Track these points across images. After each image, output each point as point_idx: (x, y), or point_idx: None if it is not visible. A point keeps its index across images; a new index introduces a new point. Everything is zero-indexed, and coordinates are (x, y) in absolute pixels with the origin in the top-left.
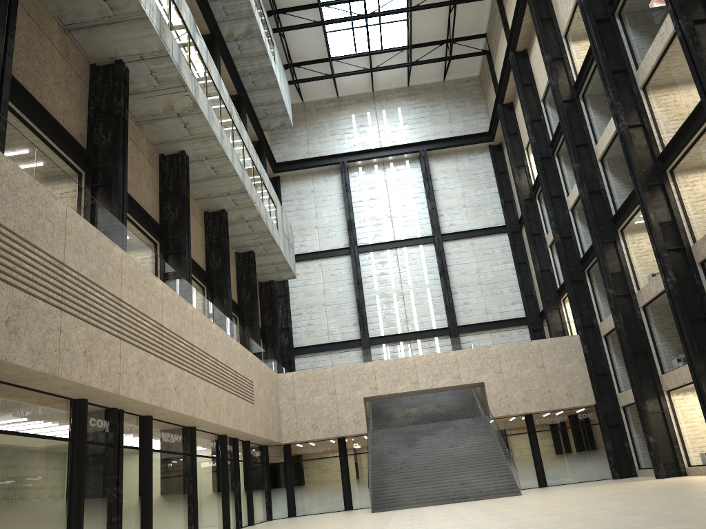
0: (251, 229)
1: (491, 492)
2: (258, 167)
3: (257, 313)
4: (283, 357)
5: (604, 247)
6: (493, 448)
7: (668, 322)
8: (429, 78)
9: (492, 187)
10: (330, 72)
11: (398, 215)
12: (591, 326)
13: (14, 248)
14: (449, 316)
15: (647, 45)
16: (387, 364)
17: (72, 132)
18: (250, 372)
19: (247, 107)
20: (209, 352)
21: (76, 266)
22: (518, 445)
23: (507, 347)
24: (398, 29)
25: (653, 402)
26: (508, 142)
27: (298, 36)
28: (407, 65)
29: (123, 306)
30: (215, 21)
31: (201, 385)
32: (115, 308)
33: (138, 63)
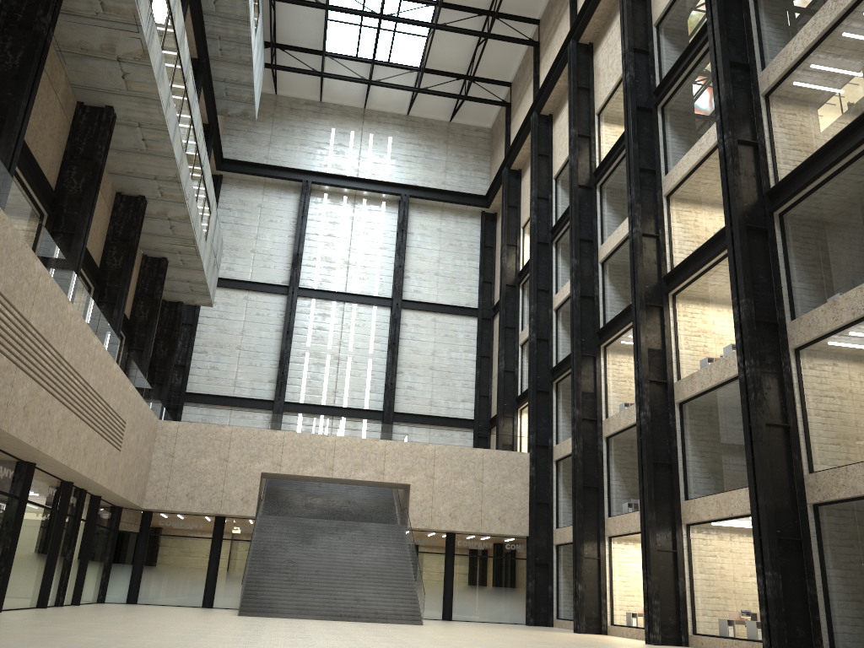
0: (172, 231)
1: (388, 616)
2: (202, 156)
3: (152, 338)
4: (169, 400)
5: (583, 361)
6: (402, 564)
7: (629, 461)
8: (434, 114)
9: (474, 261)
10: (319, 69)
11: (357, 263)
12: (545, 446)
13: None
14: (387, 398)
15: (683, 152)
16: (300, 438)
17: None
18: (126, 410)
19: (206, 79)
20: (81, 371)
21: None
22: (431, 566)
23: (446, 449)
24: (414, 44)
25: (591, 546)
26: (505, 214)
27: (292, 13)
28: (413, 90)
29: None
30: None
31: (59, 411)
32: None
33: None
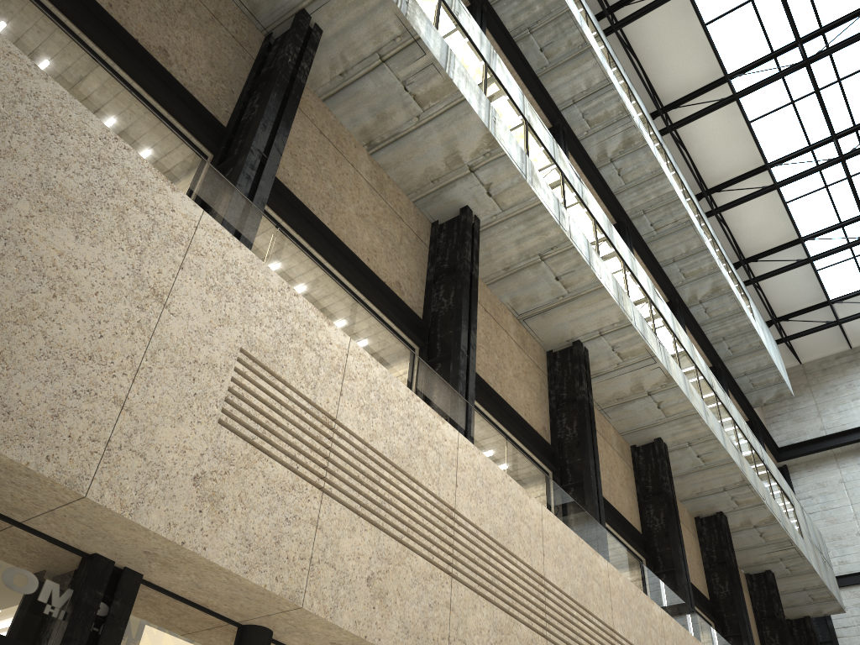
0: (763, 538)
1: None
2: (758, 450)
3: None
4: None
5: None
6: None
7: None
8: None
9: None
10: (833, 318)
11: None
12: None
13: (491, 556)
14: None
15: None
16: None
17: (535, 426)
18: None
19: (727, 380)
20: None
21: (557, 582)
22: None
23: None
24: None
25: None
26: None
27: (779, 283)
28: None
29: (617, 639)
30: (672, 286)
31: None
32: (607, 641)
33: (597, 340)
